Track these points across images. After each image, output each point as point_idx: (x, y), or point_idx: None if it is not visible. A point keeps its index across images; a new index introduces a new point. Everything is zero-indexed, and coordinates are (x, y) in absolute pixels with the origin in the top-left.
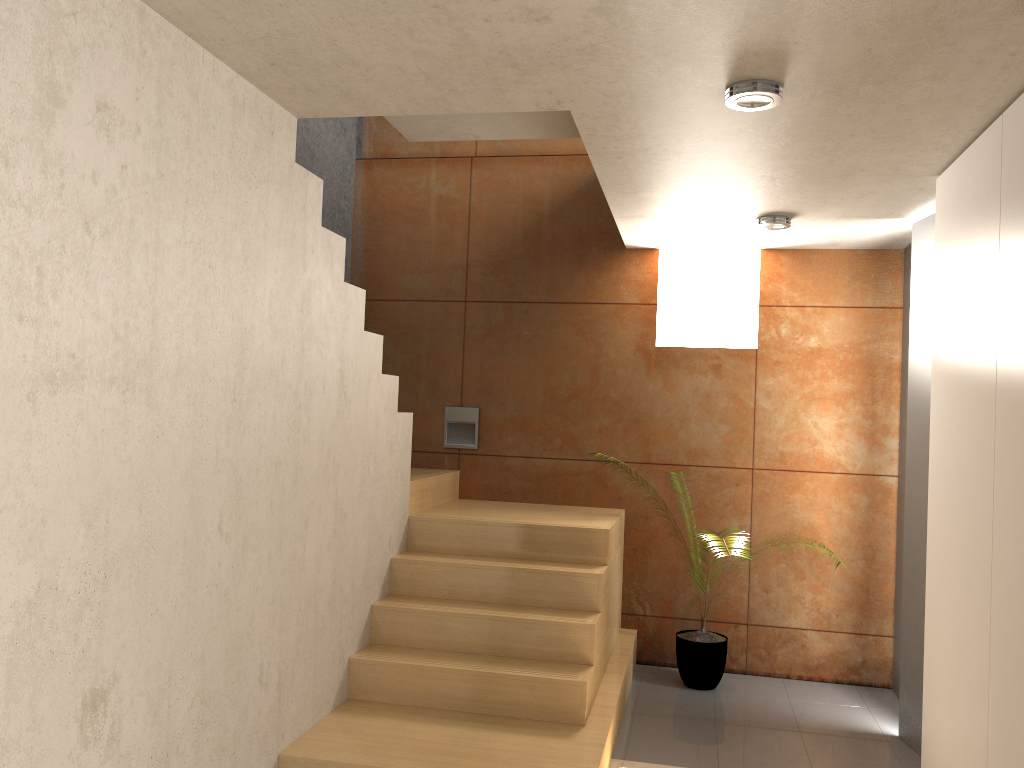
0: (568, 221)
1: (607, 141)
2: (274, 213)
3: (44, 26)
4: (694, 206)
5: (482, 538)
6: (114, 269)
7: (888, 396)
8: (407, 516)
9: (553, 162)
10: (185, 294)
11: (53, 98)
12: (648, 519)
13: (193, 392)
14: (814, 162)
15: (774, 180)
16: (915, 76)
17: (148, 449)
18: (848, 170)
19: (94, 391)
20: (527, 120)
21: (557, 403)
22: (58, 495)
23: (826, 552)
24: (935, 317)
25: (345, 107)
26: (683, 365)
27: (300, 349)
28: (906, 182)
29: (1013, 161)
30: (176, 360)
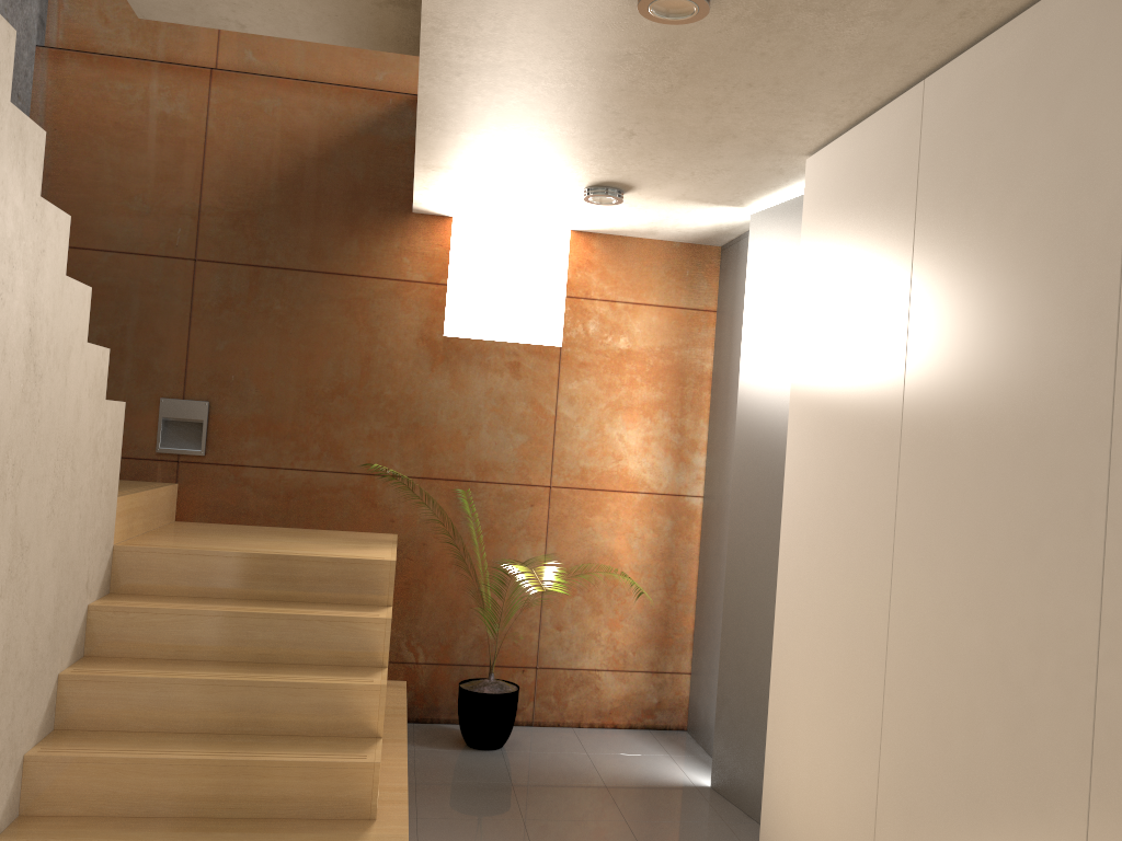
0: (340, 170)
1: (453, 44)
2: None
3: None
4: (521, 162)
5: (222, 574)
6: None
7: (698, 408)
8: (112, 546)
9: (323, 92)
10: None
11: None
12: (426, 546)
13: None
14: (689, 117)
15: (631, 137)
16: (865, 9)
17: None
18: (720, 135)
19: None
20: (321, 12)
21: (316, 400)
22: None
23: (626, 582)
24: (800, 316)
25: None
26: (476, 361)
27: None
28: (771, 160)
29: (942, 134)
30: None
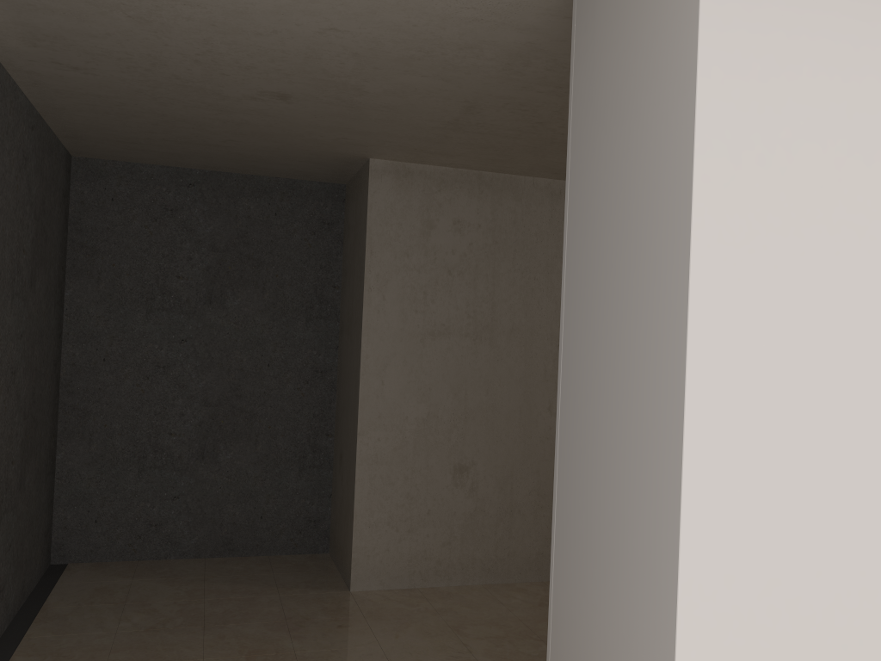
0: None
1: None
2: None
3: (424, 200)
4: None
5: None
6: (466, 287)
7: None
8: None
9: None
10: (515, 294)
11: (429, 226)
12: None
13: (524, 340)
14: None
15: None
16: None
17: (491, 365)
18: None
19: (456, 339)
20: None
21: None
22: (437, 379)
23: None
24: None
25: None
26: None
27: None
28: None
29: None
30: (510, 325)
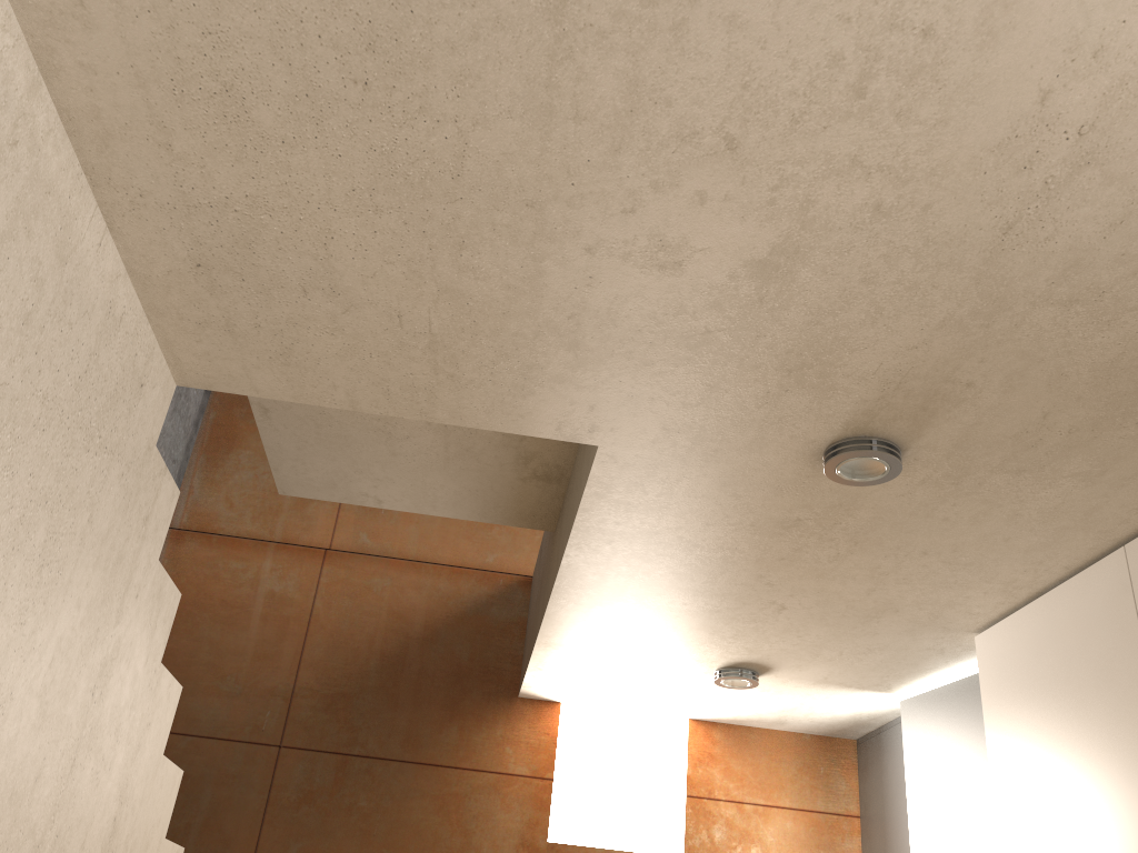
0: (445, 650)
1: (613, 510)
2: (106, 508)
3: None
4: (653, 639)
5: None
6: None
7: None
8: None
9: (434, 571)
10: None
11: None
12: None
13: None
14: (849, 589)
15: (781, 611)
16: (1065, 469)
17: None
18: (880, 608)
19: None
20: (462, 486)
21: None
22: None
23: None
24: (1002, 820)
25: (268, 377)
26: None
27: (70, 762)
28: (932, 637)
29: None
30: None
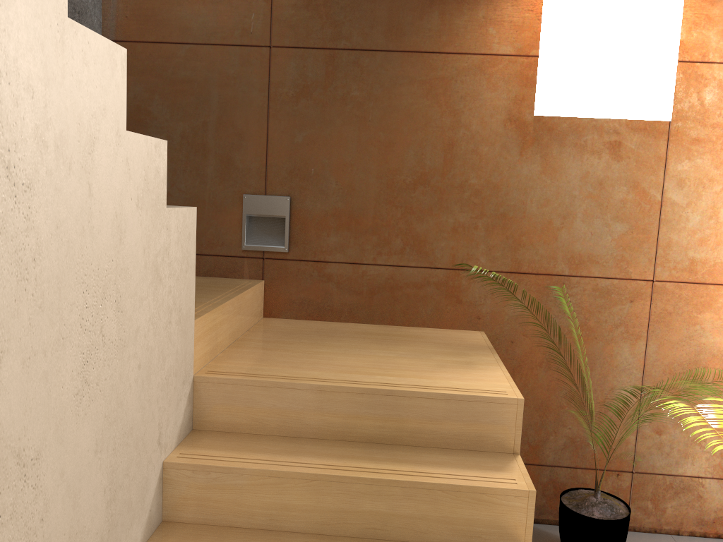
0: None
1: None
2: None
3: None
4: None
5: (316, 411)
6: None
7: None
8: (191, 377)
9: None
10: None
11: None
12: (514, 344)
13: None
14: None
15: None
16: None
17: None
18: None
19: None
20: None
21: (397, 192)
22: None
23: None
24: None
25: None
26: (570, 142)
27: None
28: None
29: None
30: None
